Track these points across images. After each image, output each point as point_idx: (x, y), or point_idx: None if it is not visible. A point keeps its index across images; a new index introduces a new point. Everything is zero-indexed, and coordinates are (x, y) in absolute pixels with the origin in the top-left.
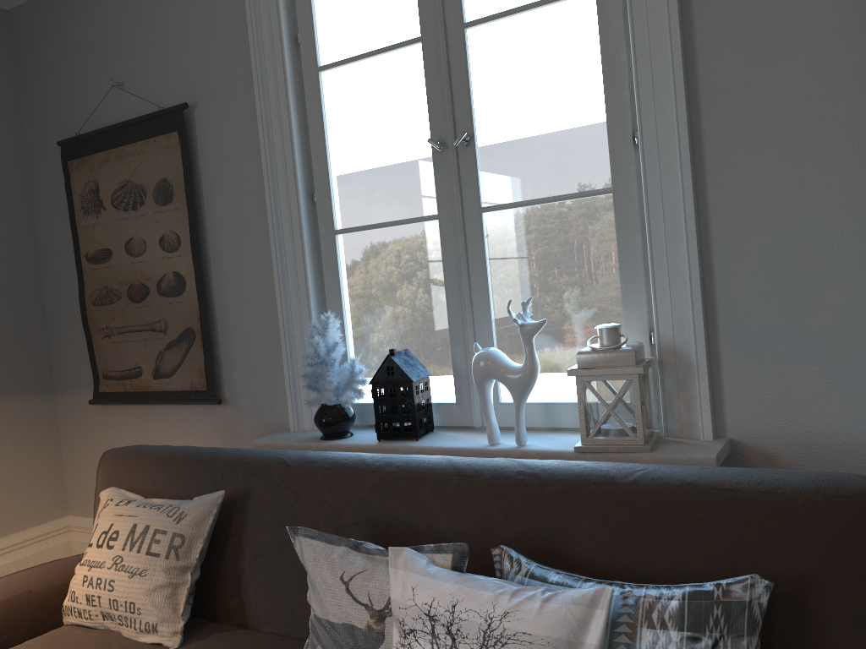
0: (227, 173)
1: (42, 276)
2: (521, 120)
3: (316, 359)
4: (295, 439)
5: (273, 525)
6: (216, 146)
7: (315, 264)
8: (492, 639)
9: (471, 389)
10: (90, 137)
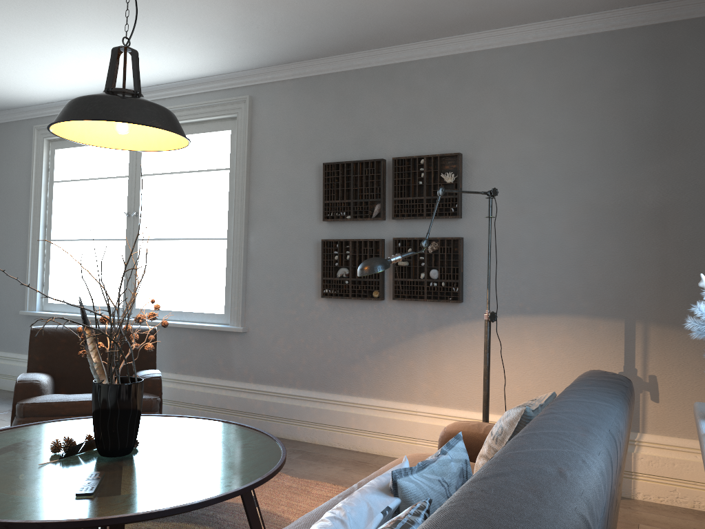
0: None
1: None
2: None
3: (704, 327)
4: None
5: None
6: None
7: None
8: None
9: None
10: None
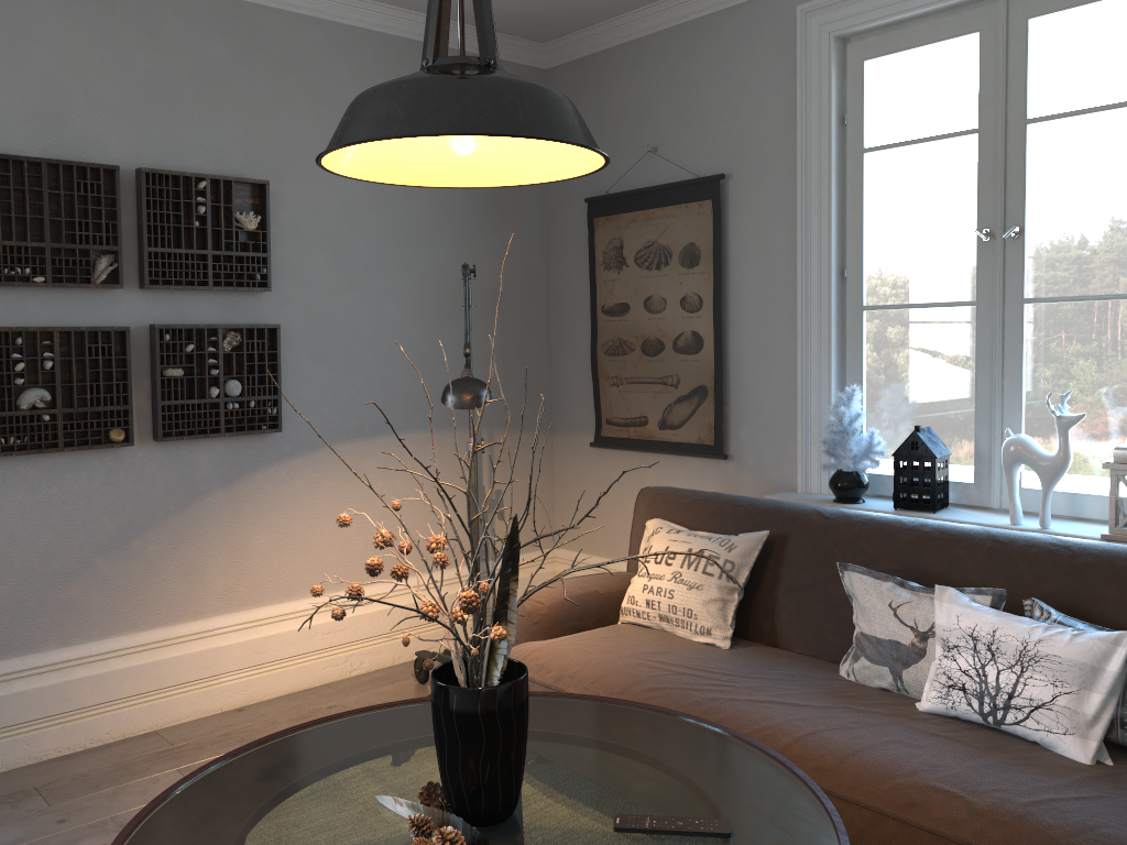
0: (756, 243)
1: (552, 322)
2: (1077, 218)
3: (839, 427)
4: (807, 499)
5: (809, 565)
6: (748, 216)
7: (838, 337)
8: (1026, 657)
9: (992, 471)
10: (620, 197)
